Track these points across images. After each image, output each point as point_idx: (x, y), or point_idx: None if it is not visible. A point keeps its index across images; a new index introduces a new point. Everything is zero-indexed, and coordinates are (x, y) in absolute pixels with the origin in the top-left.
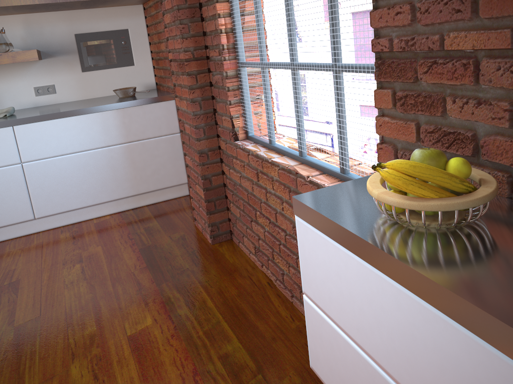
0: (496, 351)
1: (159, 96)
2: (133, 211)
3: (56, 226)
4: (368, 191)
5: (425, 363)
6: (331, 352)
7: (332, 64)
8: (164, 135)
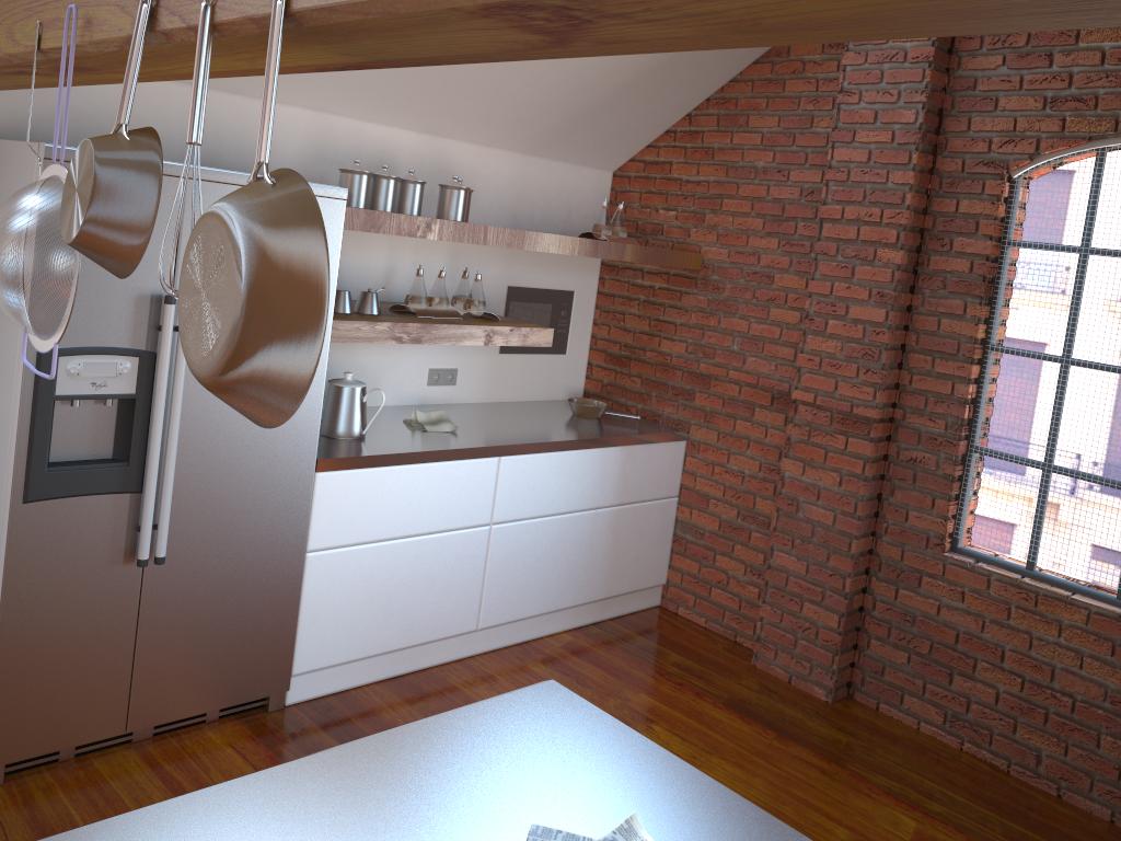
0: None
1: (671, 432)
2: (600, 629)
3: (495, 647)
4: None
5: None
6: None
7: None
8: (660, 497)
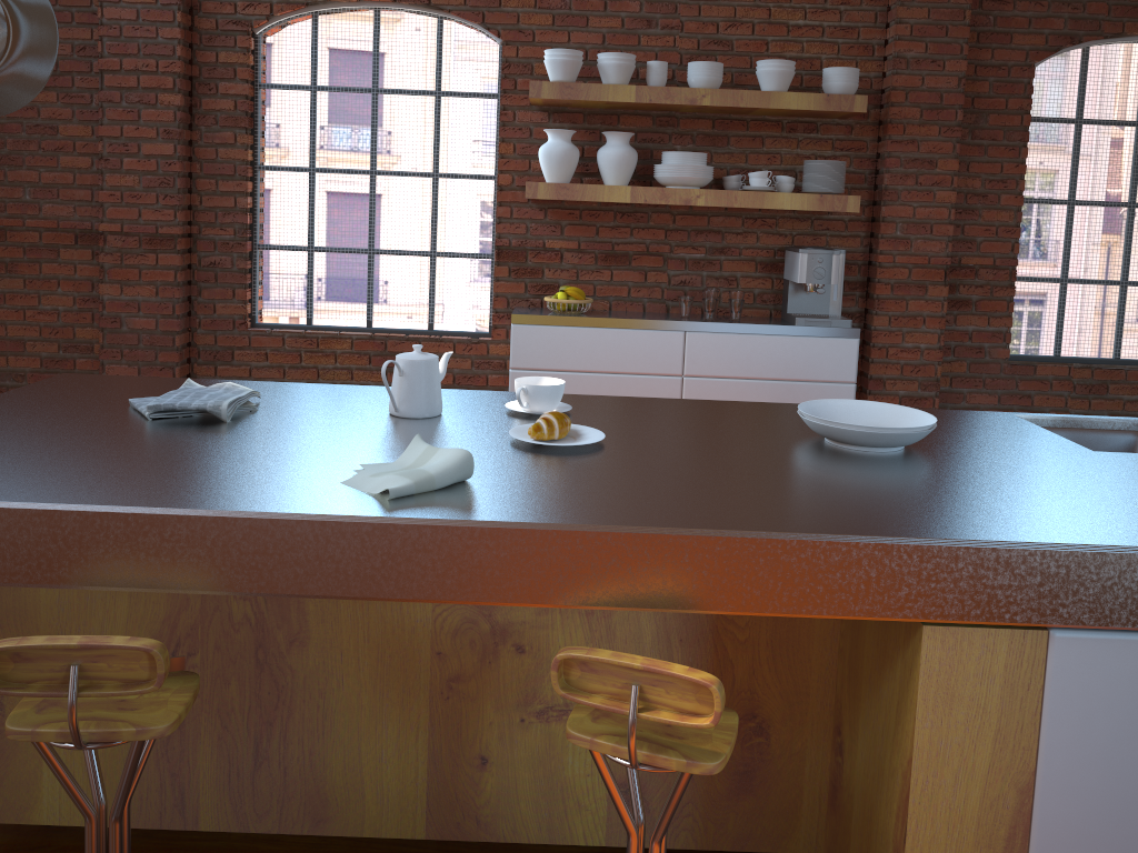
0: (627, 329)
1: None
2: None
3: None
4: (559, 301)
5: (599, 352)
6: None
7: (430, 251)
8: None
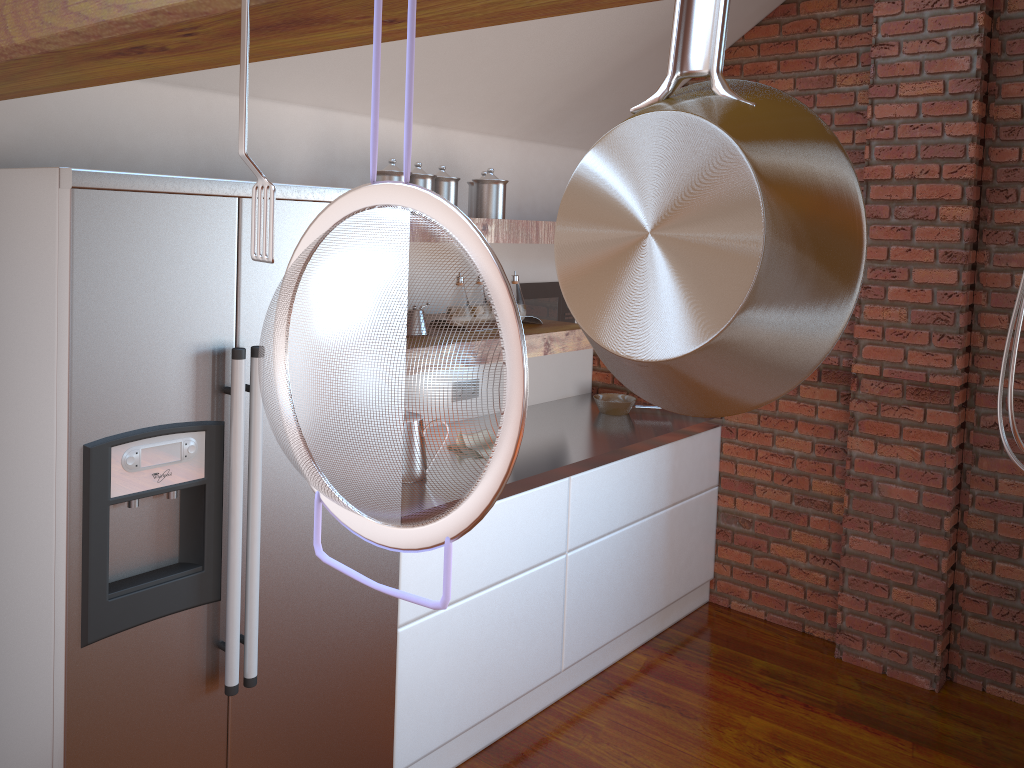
0: None
1: (709, 420)
2: (667, 641)
3: (576, 685)
4: None
5: None
6: None
7: None
8: (704, 490)
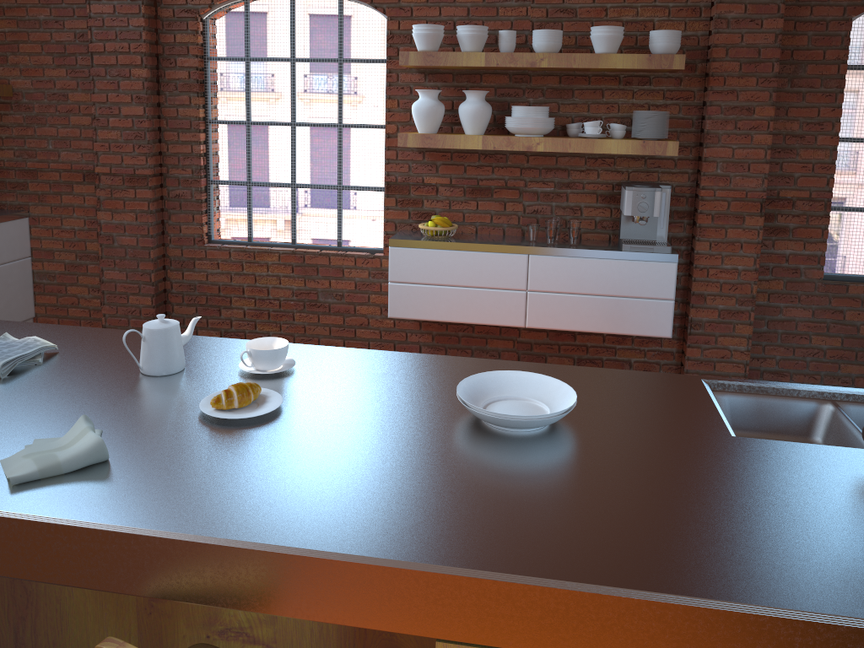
0: (481, 252)
1: (15, 213)
2: None
3: None
4: (428, 228)
5: (458, 270)
6: (407, 298)
7: (337, 185)
8: (17, 259)
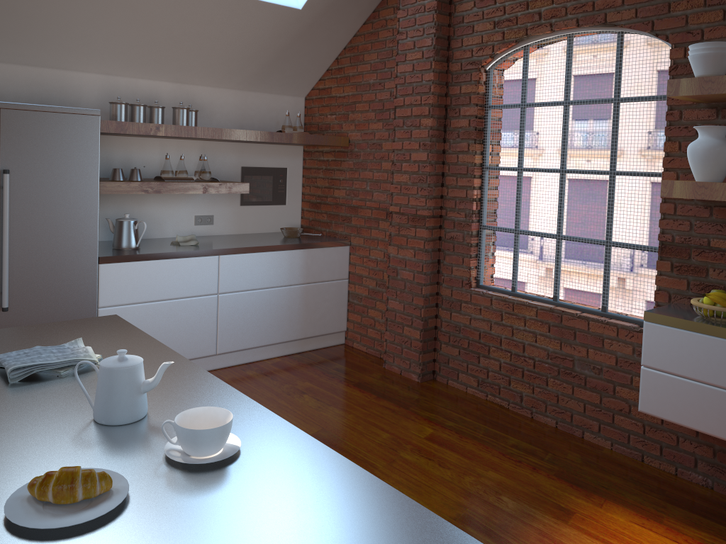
0: None
1: (338, 241)
2: (300, 355)
3: (231, 365)
4: (699, 305)
5: None
6: (664, 392)
7: (605, 241)
8: (335, 279)
